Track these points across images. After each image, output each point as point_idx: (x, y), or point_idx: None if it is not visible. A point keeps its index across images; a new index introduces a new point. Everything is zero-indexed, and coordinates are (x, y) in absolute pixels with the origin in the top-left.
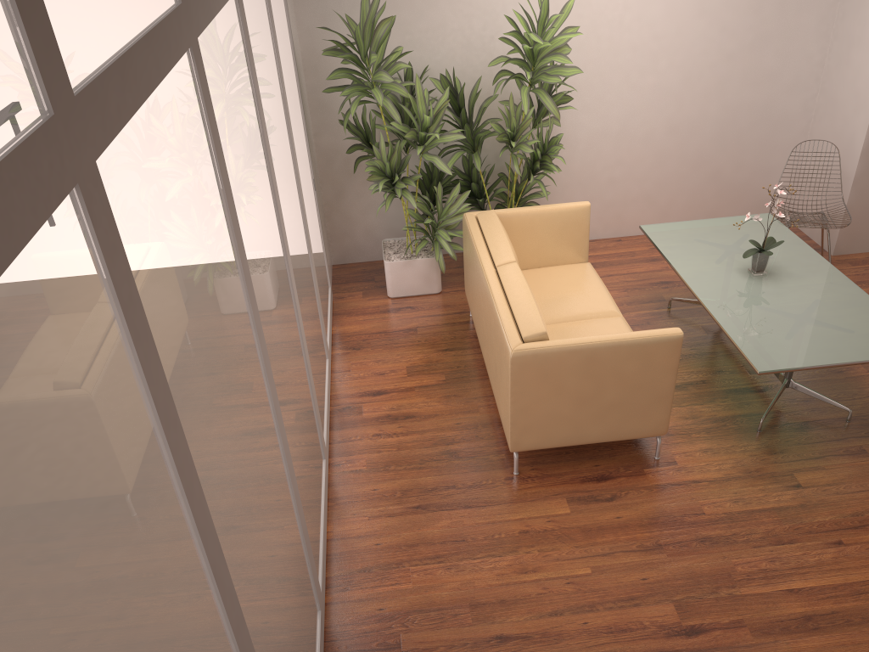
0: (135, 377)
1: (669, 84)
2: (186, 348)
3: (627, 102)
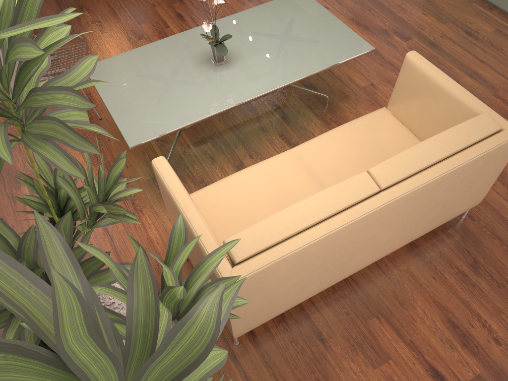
0: None
1: None
2: None
3: None
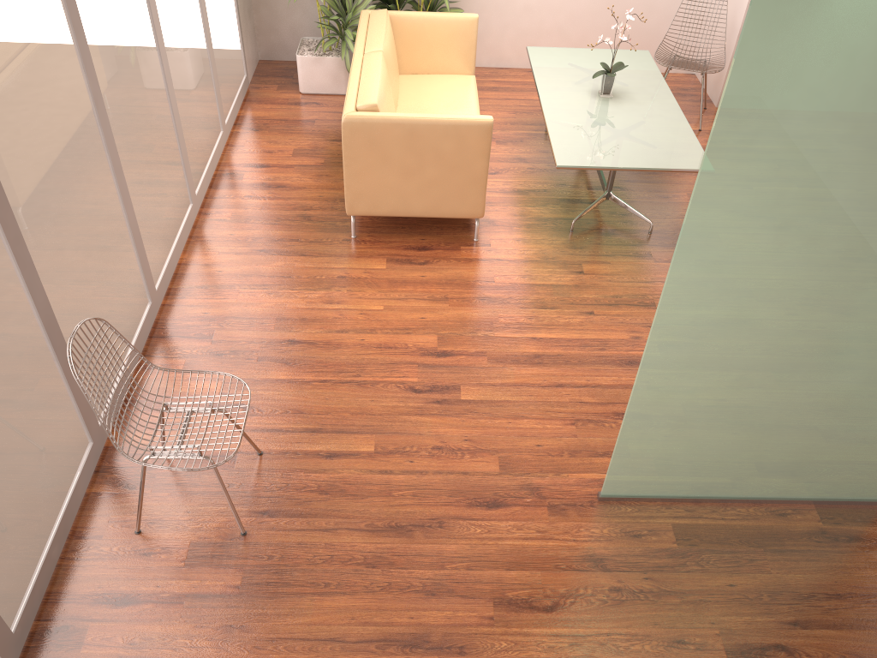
0: None
1: None
2: None
3: None
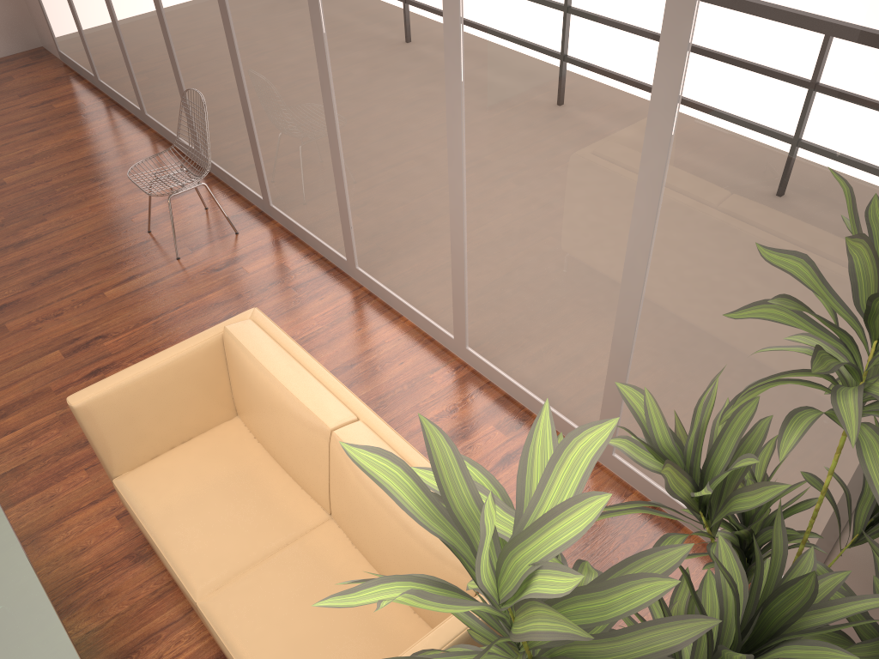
0: None
1: None
2: None
3: None
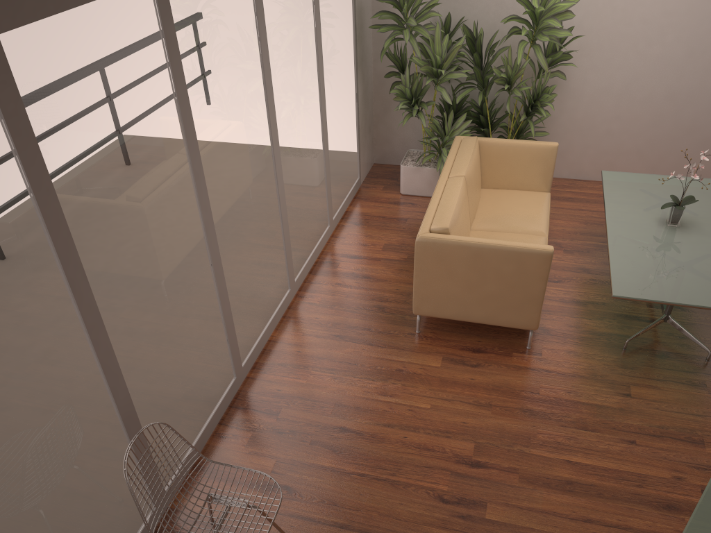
0: (10, 154)
1: (673, 56)
2: (81, 156)
3: (632, 67)
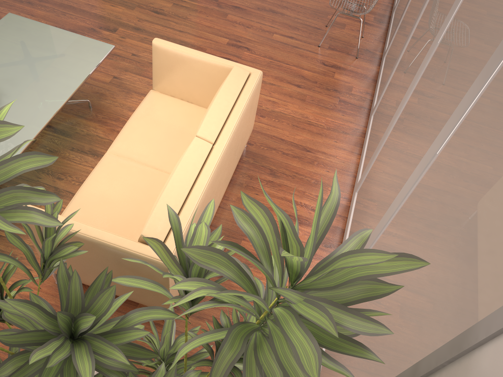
0: None
1: None
2: None
3: None
